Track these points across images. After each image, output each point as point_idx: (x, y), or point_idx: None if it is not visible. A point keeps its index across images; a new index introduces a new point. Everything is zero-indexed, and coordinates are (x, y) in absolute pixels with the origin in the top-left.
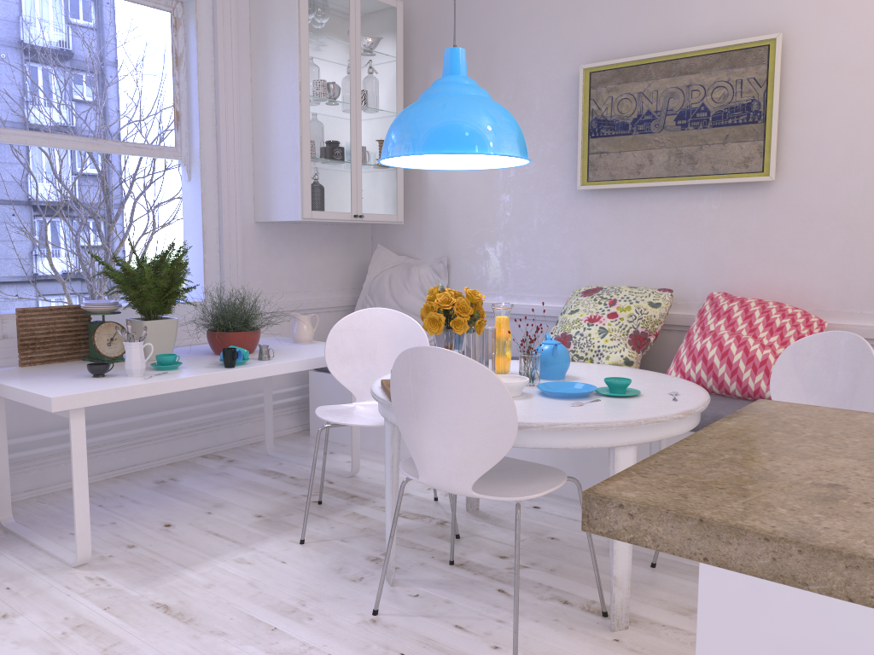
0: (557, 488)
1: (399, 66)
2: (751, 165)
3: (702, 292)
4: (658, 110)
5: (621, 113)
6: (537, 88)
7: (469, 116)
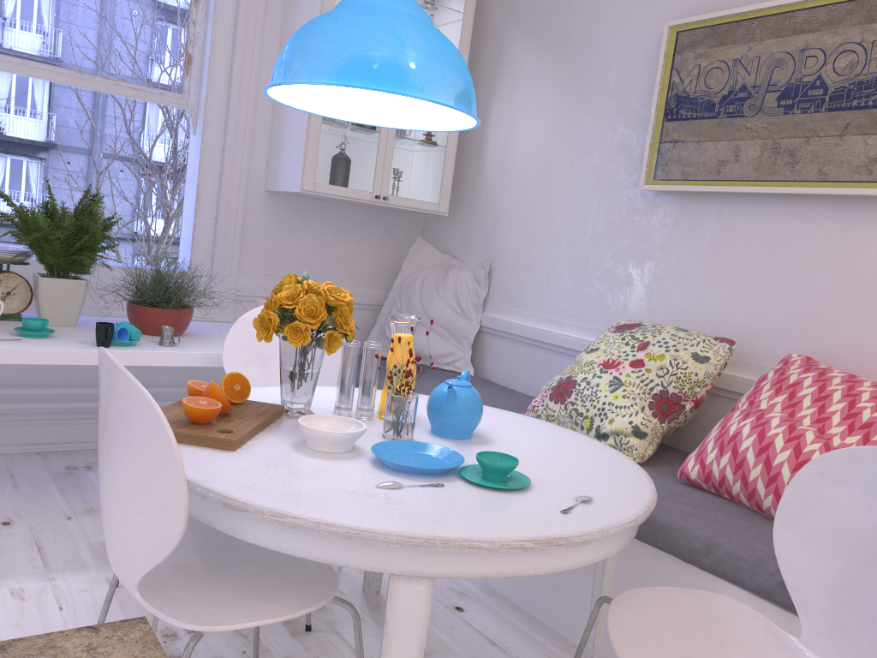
0: (275, 621)
1: (465, 25)
2: (876, 169)
3: (781, 352)
4: (756, 84)
5: (708, 87)
6: (615, 54)
7: (363, 33)
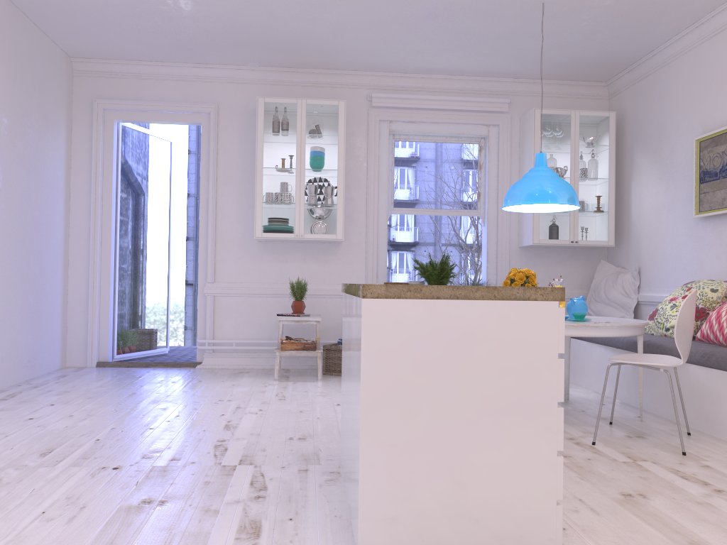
0: None
1: (610, 150)
2: None
3: None
4: None
5: (713, 166)
6: (679, 154)
7: (529, 186)
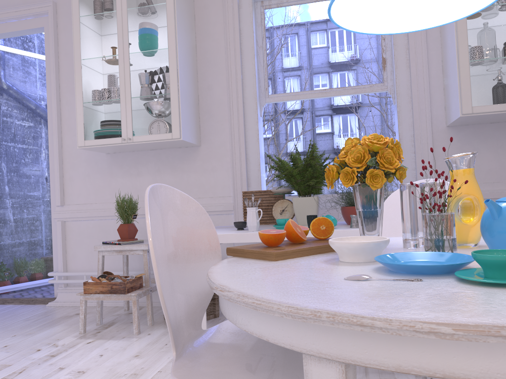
0: None
1: None
2: None
3: None
4: None
5: None
6: None
7: None
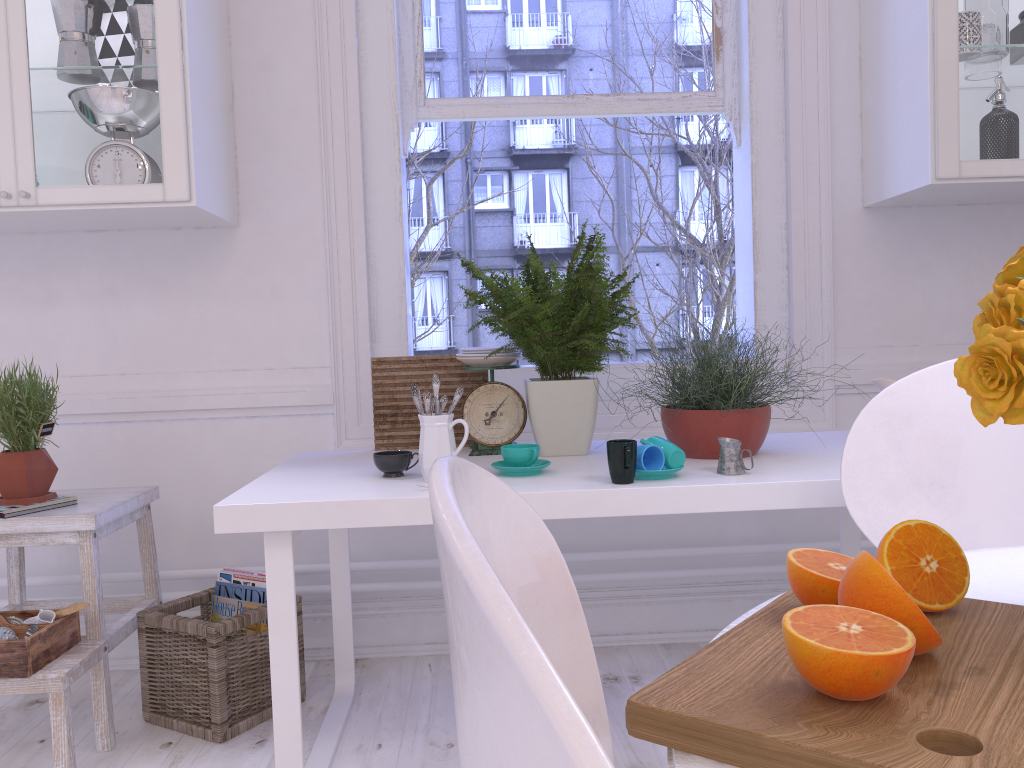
0: None
1: None
2: None
3: None
4: None
5: None
6: None
7: None
